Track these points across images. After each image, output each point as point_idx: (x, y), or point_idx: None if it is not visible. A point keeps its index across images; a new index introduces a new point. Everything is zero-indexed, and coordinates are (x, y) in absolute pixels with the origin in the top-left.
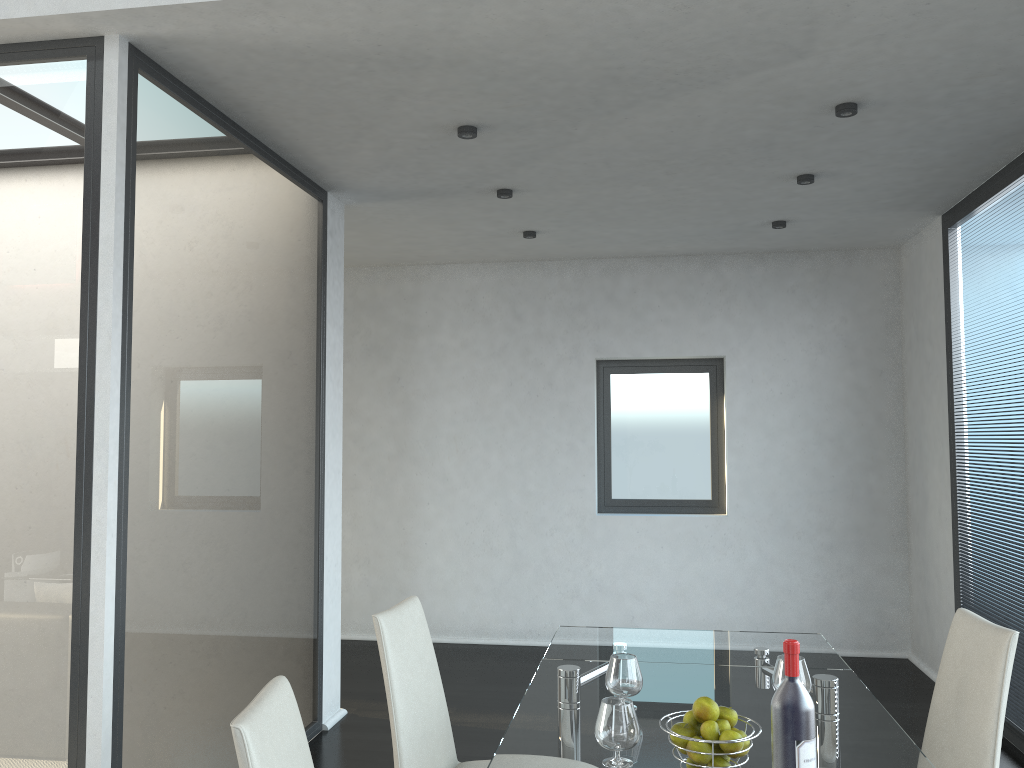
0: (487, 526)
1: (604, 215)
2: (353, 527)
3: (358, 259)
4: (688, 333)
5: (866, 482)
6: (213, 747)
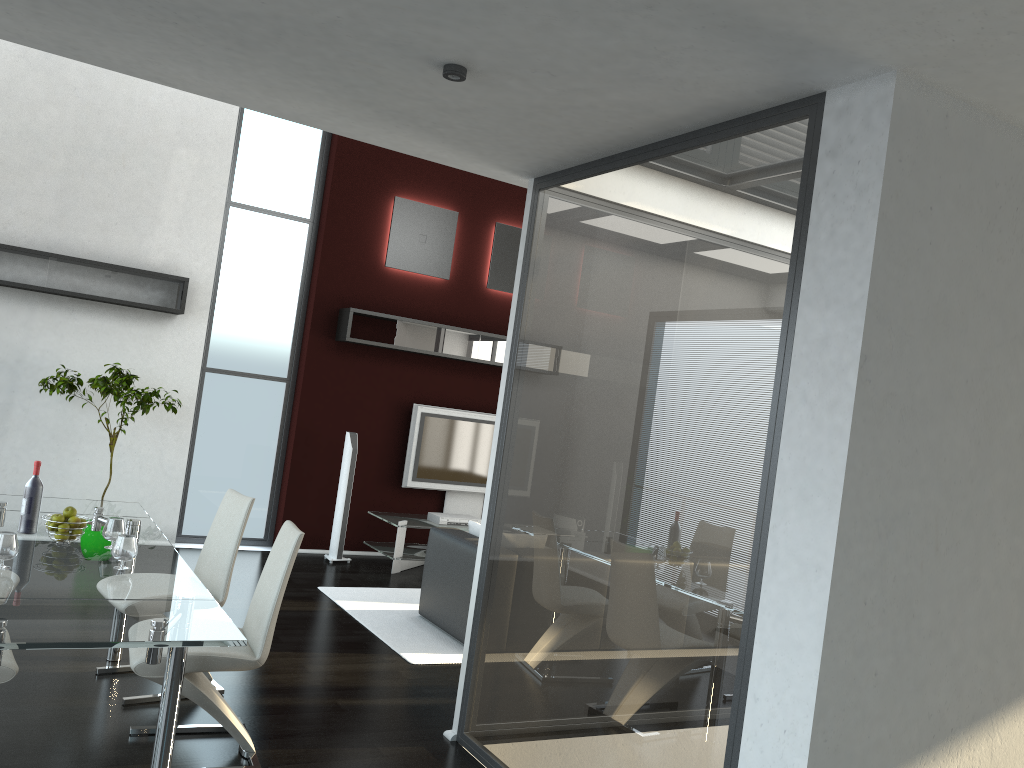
0: None
1: None
2: None
3: None
4: None
5: None
6: (536, 733)
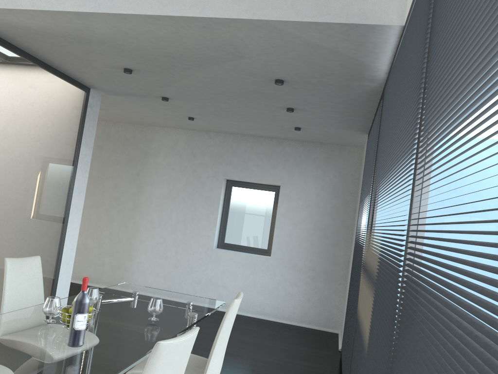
0: (166, 246)
1: (217, 114)
2: (109, 238)
3: (126, 120)
4: (265, 172)
5: (333, 251)
6: None
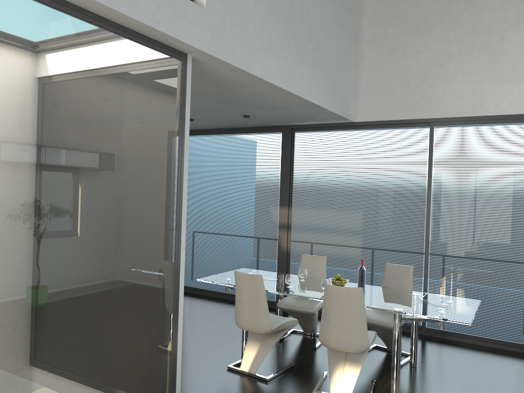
0: None
1: None
2: None
3: None
4: None
5: None
6: None
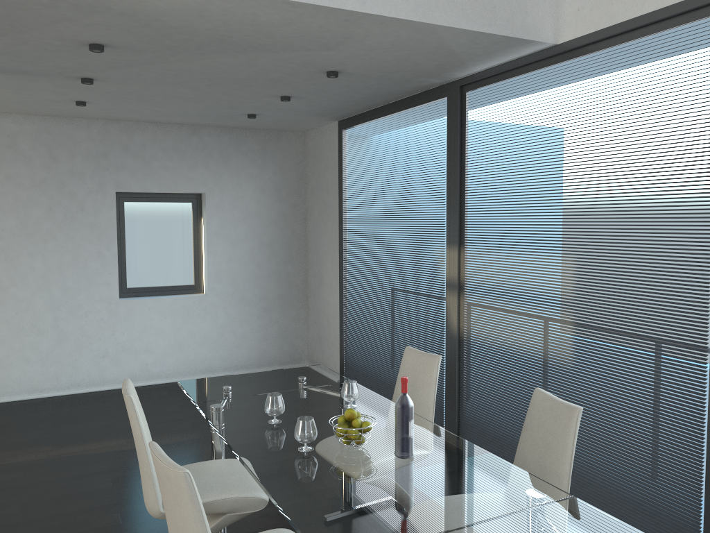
0: (34, 314)
1: (146, 99)
2: None
3: None
4: (181, 177)
5: (286, 270)
6: None
